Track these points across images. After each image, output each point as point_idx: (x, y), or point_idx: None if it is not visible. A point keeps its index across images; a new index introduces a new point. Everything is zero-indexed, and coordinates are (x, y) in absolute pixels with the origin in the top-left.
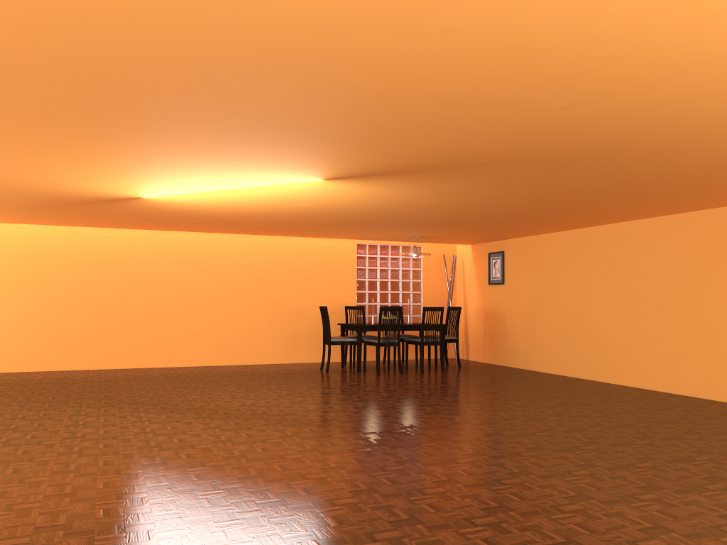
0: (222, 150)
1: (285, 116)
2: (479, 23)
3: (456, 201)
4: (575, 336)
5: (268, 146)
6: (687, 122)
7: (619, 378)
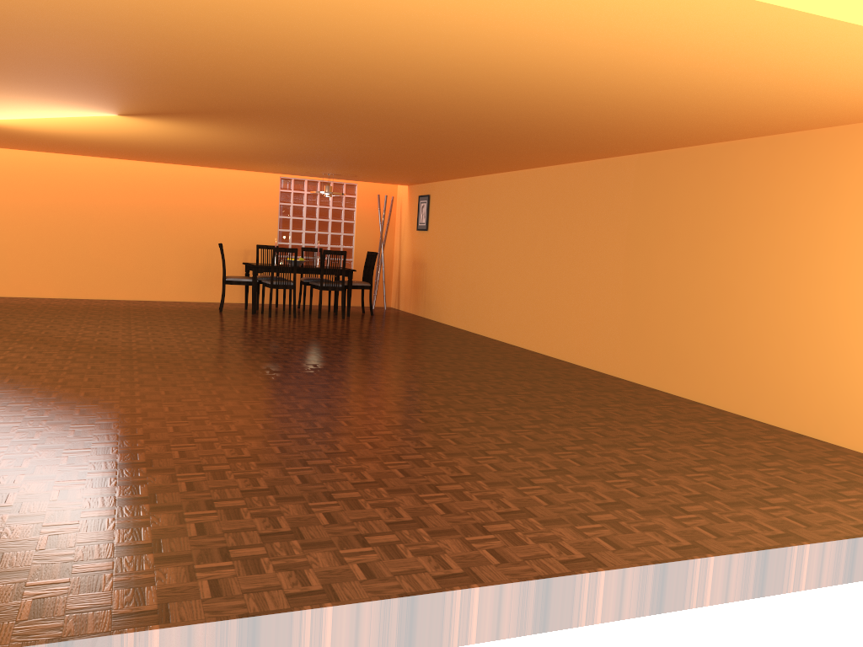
0: None
1: None
2: (8, 11)
3: (294, 142)
4: (471, 289)
5: (8, 85)
6: (350, 88)
7: (495, 333)
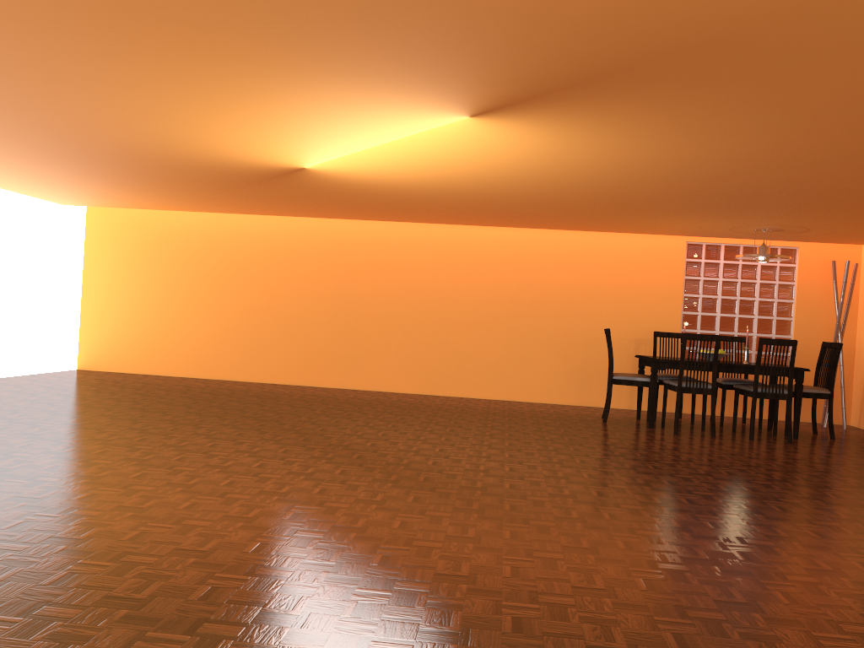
0: (255, 68)
1: None
2: None
3: (746, 151)
4: None
5: (295, 50)
6: None
7: None
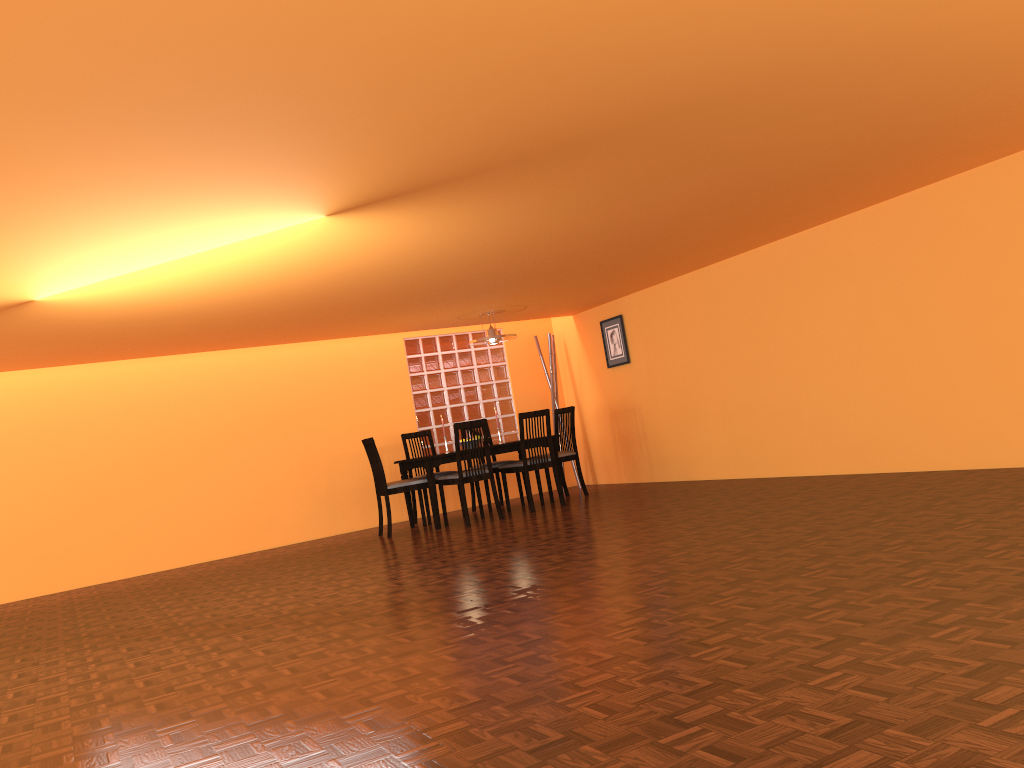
0: (137, 172)
1: (227, 71)
2: None
3: (544, 232)
4: (747, 418)
5: (215, 151)
6: None
7: (822, 466)
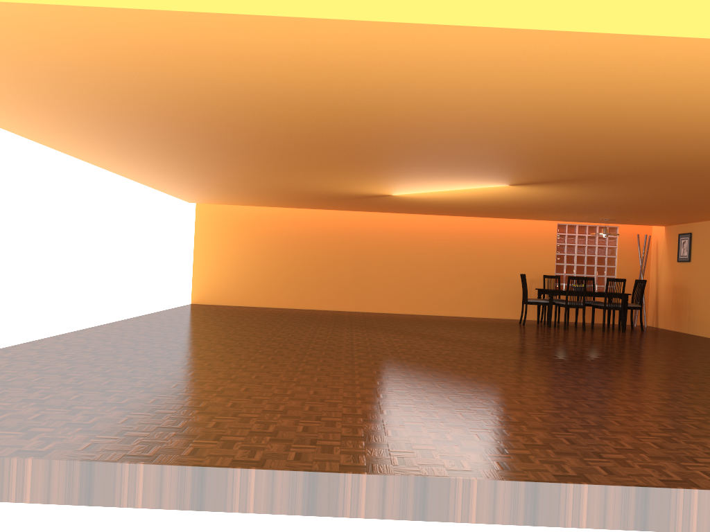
0: (440, 173)
1: (473, 159)
2: (557, 129)
3: (618, 196)
4: None
5: (467, 171)
6: None
7: None
